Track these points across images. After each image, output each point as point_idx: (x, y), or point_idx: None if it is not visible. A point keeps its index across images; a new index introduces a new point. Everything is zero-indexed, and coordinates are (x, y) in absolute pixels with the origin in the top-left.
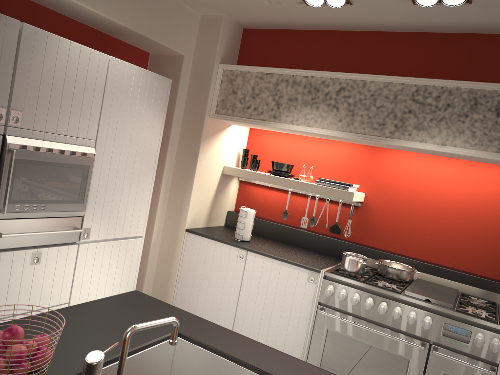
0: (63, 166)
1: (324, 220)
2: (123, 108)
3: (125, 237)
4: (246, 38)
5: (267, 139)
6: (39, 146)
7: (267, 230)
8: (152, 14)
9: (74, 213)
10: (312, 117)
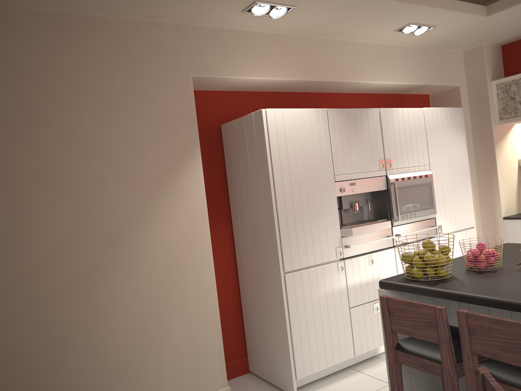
0: (417, 186)
1: None
2: (438, 139)
3: (462, 229)
4: (506, 52)
5: None
6: (403, 177)
7: None
8: (431, 68)
9: (430, 216)
10: None
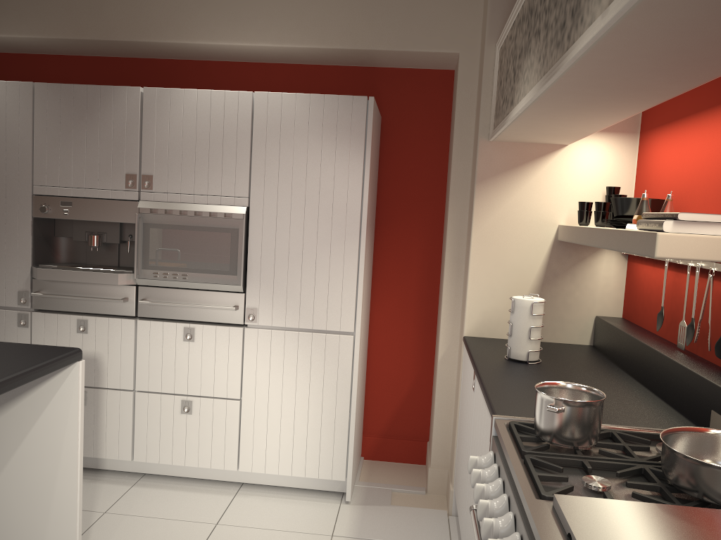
0: (204, 230)
1: (717, 329)
2: (285, 152)
3: (328, 331)
4: None
5: (654, 158)
6: (172, 208)
7: (625, 352)
8: (376, 16)
9: (227, 287)
10: (527, 76)
